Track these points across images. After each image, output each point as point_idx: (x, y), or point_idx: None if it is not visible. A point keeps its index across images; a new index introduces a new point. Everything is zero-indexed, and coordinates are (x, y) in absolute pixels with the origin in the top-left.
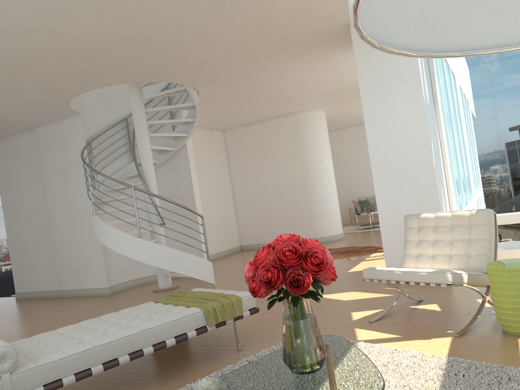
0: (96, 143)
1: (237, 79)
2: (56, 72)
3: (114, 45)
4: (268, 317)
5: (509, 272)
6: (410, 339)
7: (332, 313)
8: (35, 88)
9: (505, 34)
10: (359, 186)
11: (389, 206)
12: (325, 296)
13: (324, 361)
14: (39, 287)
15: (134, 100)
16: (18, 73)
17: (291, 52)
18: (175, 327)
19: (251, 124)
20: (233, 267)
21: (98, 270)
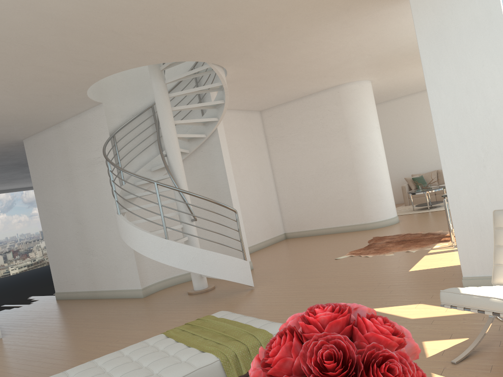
0: (121, 135)
1: (267, 51)
2: (58, 58)
3: (112, 19)
4: None
5: None
6: None
7: None
8: (43, 79)
9: None
10: (411, 162)
11: (464, 195)
12: (384, 310)
13: None
14: (76, 287)
15: (156, 85)
16: (15, 63)
17: (329, 10)
18: None
19: (290, 103)
20: (276, 261)
21: (131, 271)
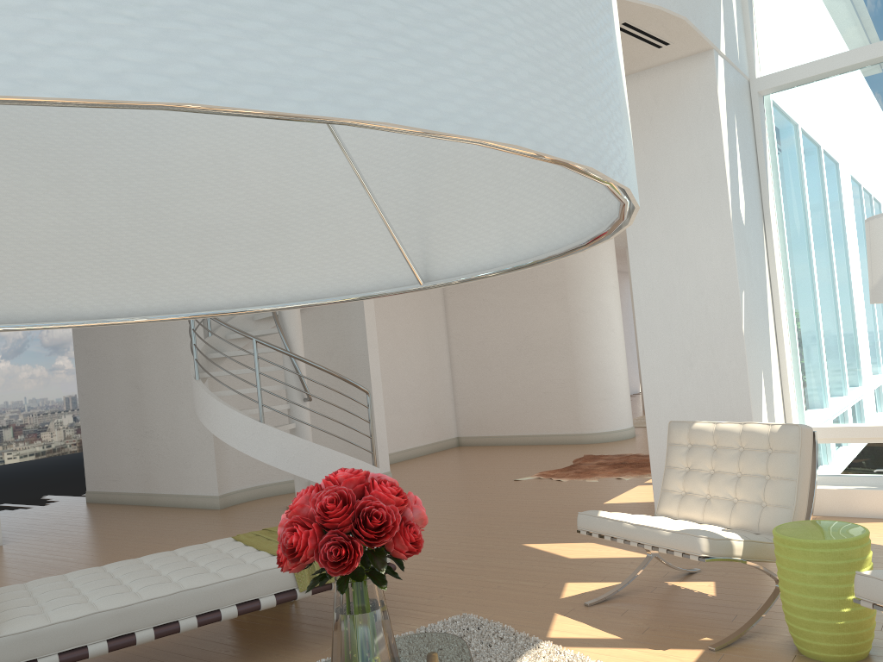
0: None
1: None
2: None
3: None
4: (433, 576)
5: (803, 547)
6: (632, 645)
7: (535, 581)
8: None
9: (268, 284)
10: None
11: (664, 400)
12: (542, 546)
13: None
14: (120, 485)
15: None
16: None
17: None
18: (240, 588)
19: None
20: (430, 476)
21: (206, 467)
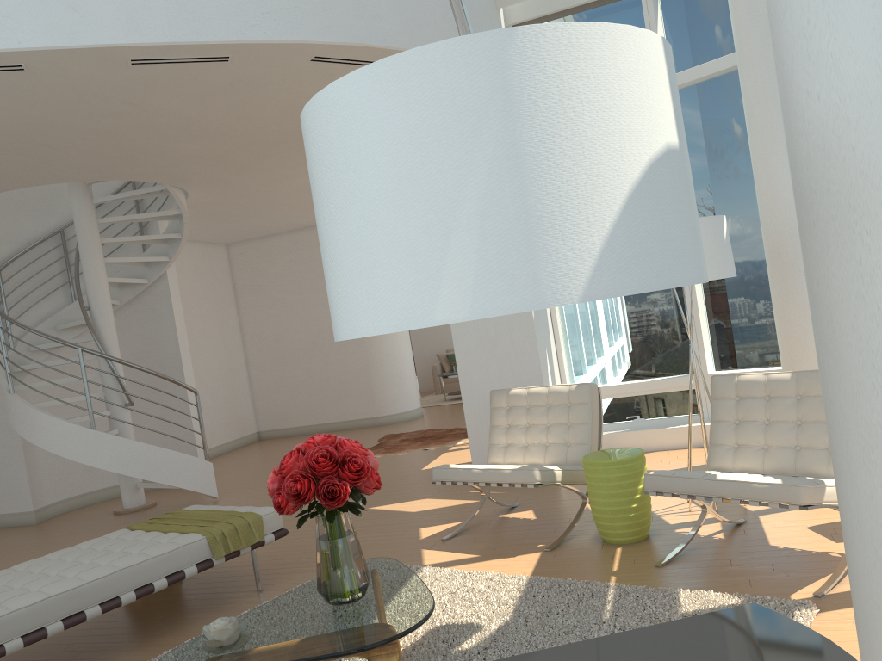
0: (9, 272)
1: (250, 177)
2: None
3: (53, 134)
4: (302, 542)
5: (605, 466)
6: (490, 558)
7: (393, 531)
8: None
9: None
10: (447, 332)
11: (475, 375)
12: (386, 507)
13: (367, 587)
14: None
15: (79, 204)
16: None
17: None
18: (167, 562)
19: (273, 236)
20: (247, 468)
21: (16, 484)
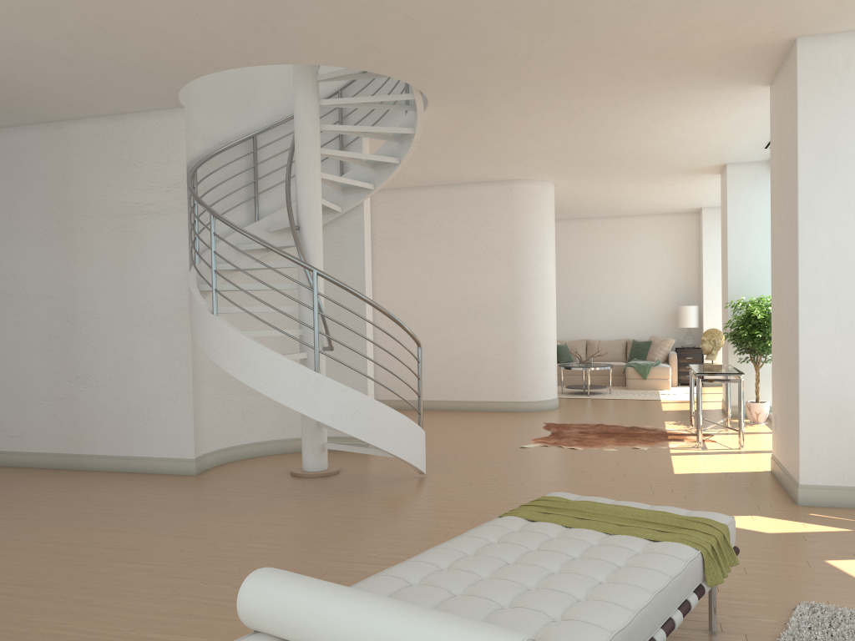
0: (199, 174)
1: (510, 101)
2: (242, 10)
3: None
4: None
5: None
6: None
7: (786, 559)
8: (162, 36)
9: None
10: None
11: (822, 371)
12: None
13: None
14: (24, 443)
15: (306, 103)
16: None
17: (652, 69)
18: (681, 587)
19: (426, 188)
20: None
21: (177, 424)
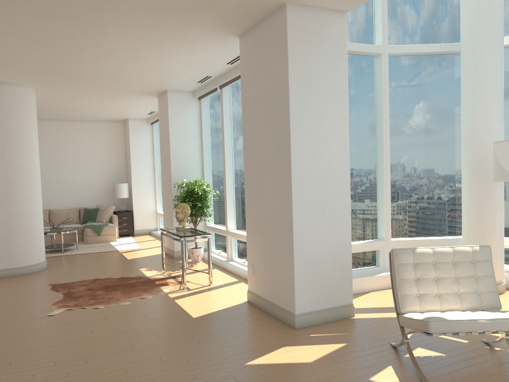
0: None
1: (45, 3)
2: None
3: None
4: None
5: None
6: None
7: None
8: None
9: None
10: None
11: (306, 235)
12: (264, 360)
13: None
14: None
15: None
16: None
17: (182, 3)
18: None
19: None
20: None
21: None
